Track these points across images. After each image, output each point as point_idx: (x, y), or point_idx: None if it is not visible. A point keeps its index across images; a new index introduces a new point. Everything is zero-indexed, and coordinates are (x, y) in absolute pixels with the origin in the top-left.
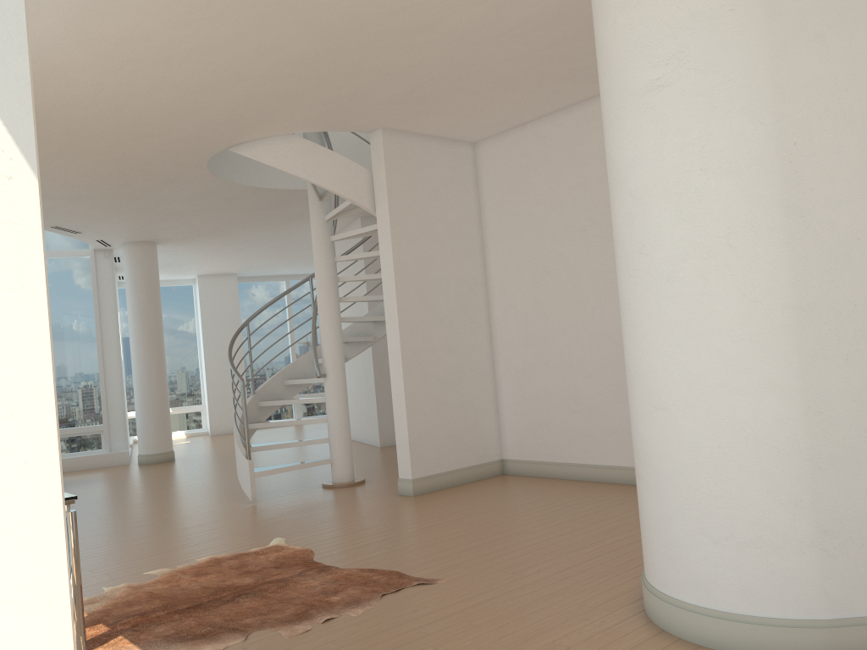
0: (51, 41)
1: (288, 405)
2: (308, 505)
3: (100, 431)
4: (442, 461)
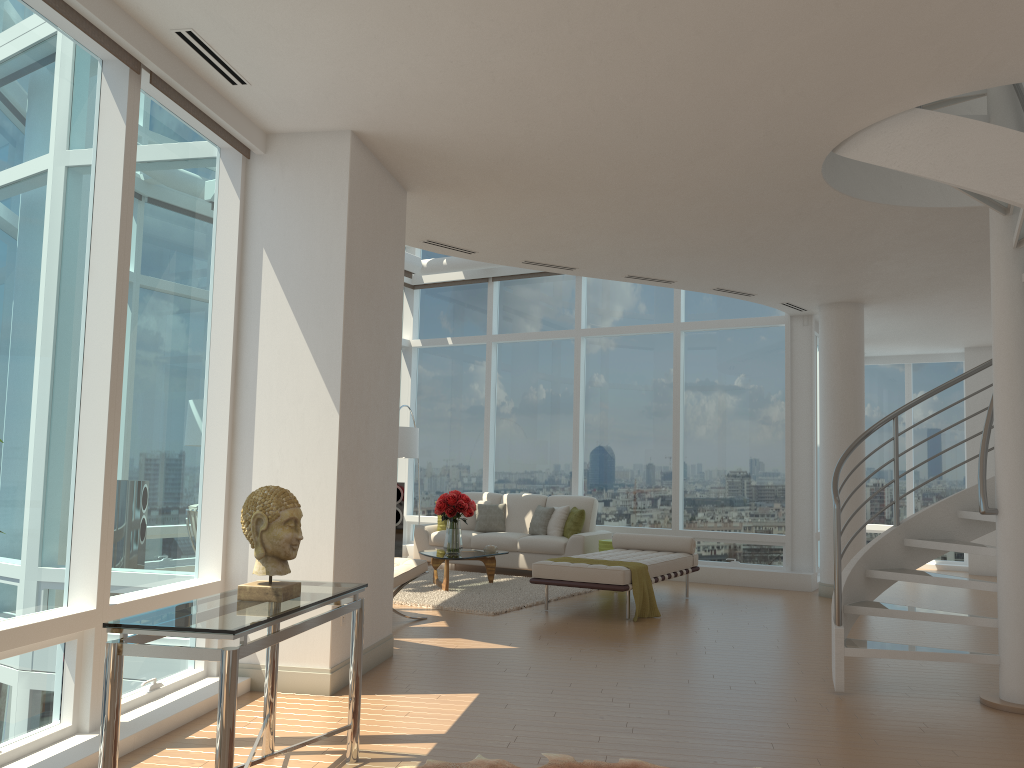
0: (479, 48)
1: None
2: (901, 726)
3: (781, 542)
4: None
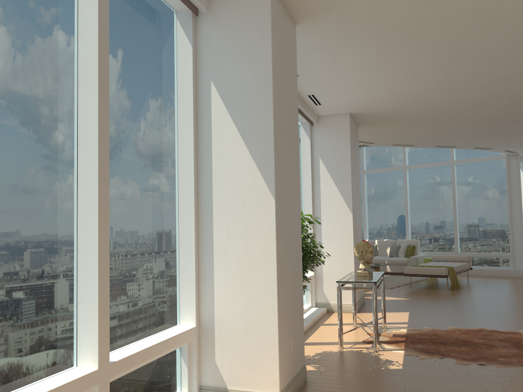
0: (409, 90)
1: None
2: None
3: (508, 256)
4: None
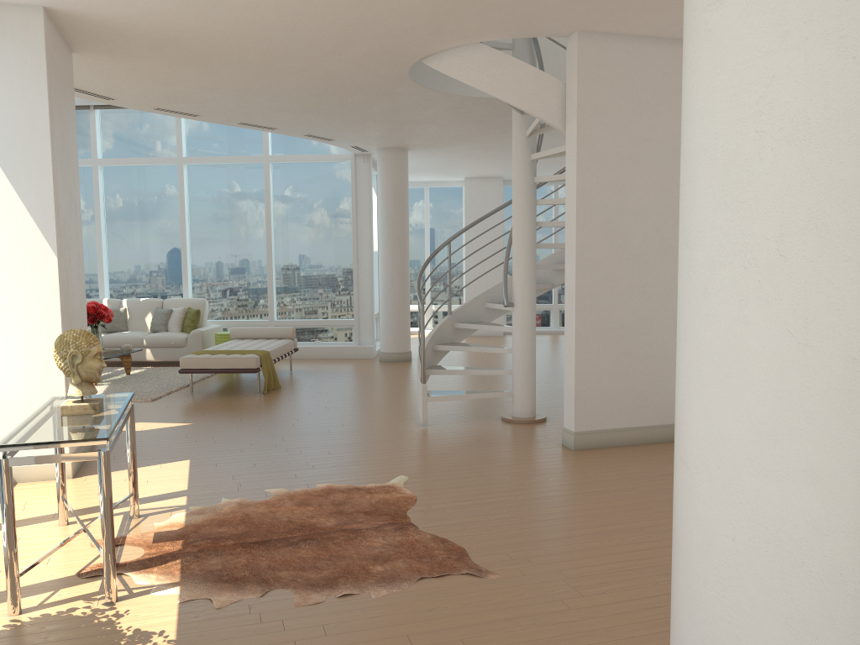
0: None
1: (545, 313)
2: (466, 440)
3: (351, 325)
4: (615, 417)
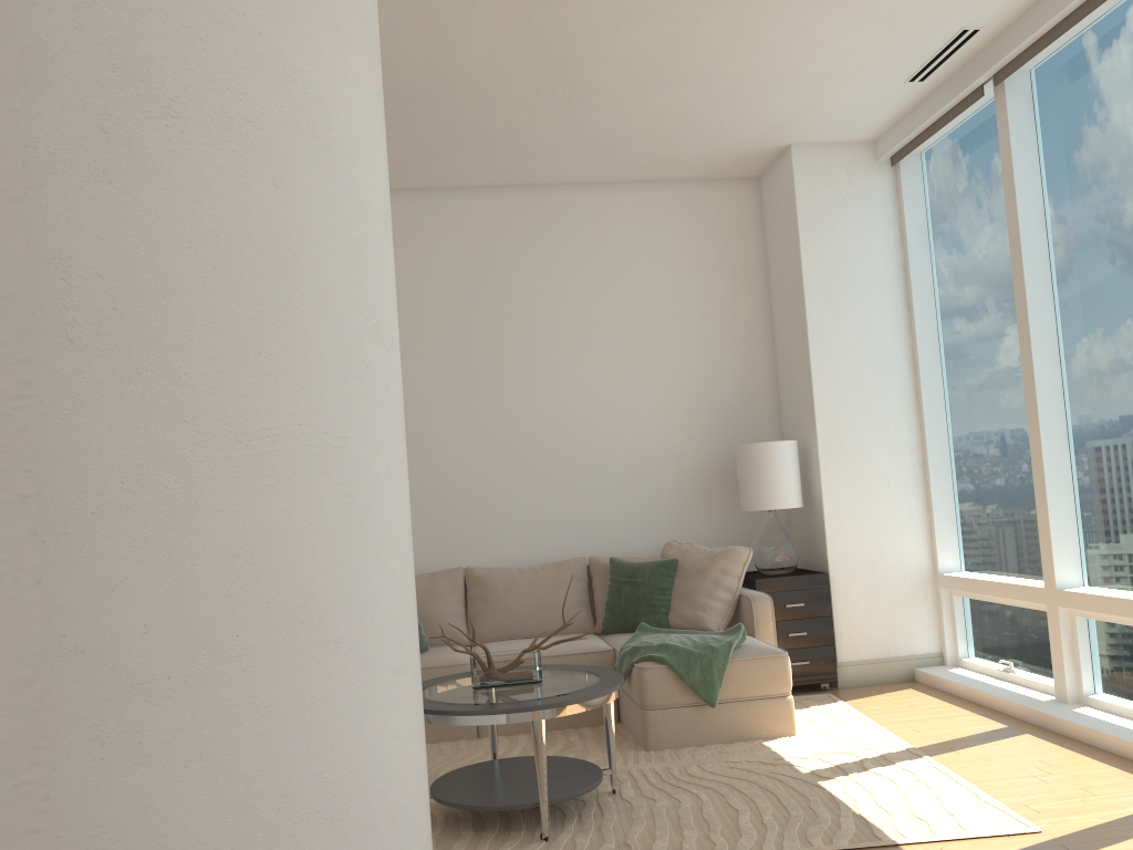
0: None
1: None
2: None
3: None
4: None
